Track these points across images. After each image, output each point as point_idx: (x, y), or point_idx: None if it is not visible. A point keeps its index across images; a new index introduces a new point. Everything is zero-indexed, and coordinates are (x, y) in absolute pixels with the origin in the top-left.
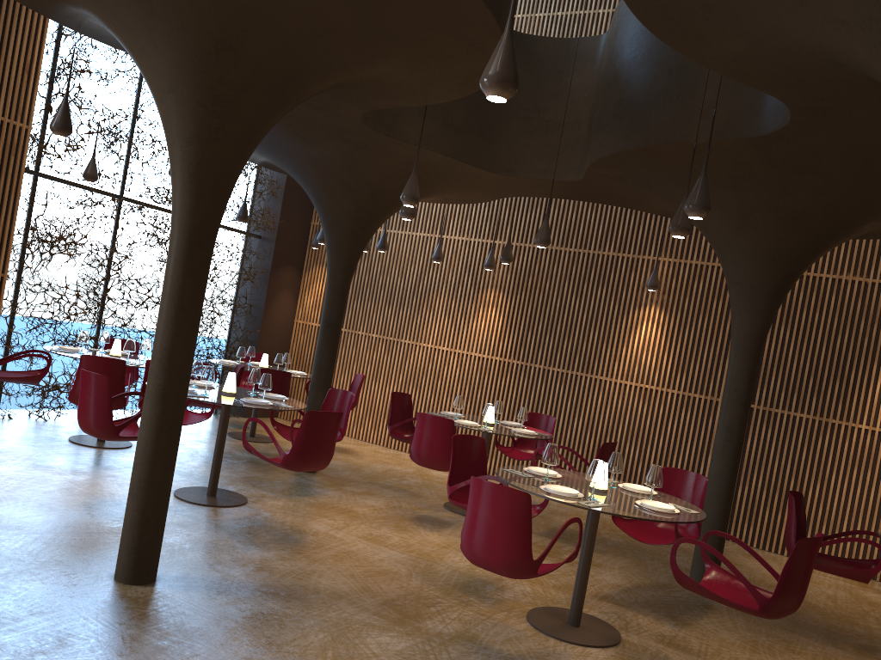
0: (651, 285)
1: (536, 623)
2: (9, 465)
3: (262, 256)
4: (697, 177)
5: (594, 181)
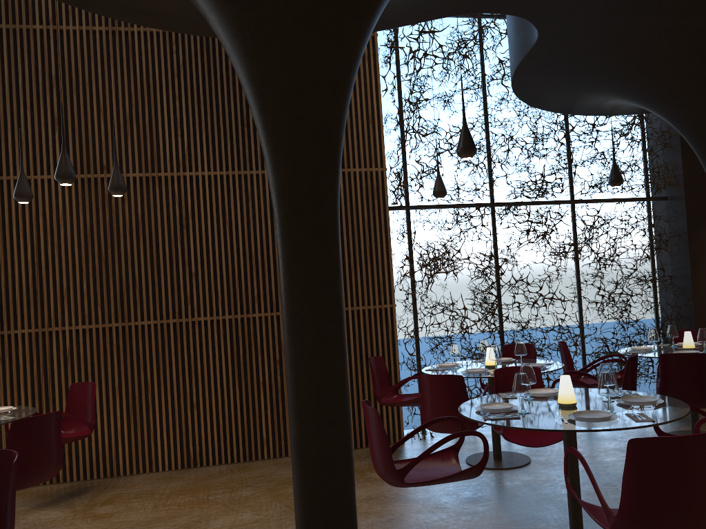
0: None
1: None
2: (377, 500)
3: (674, 218)
4: None
5: None
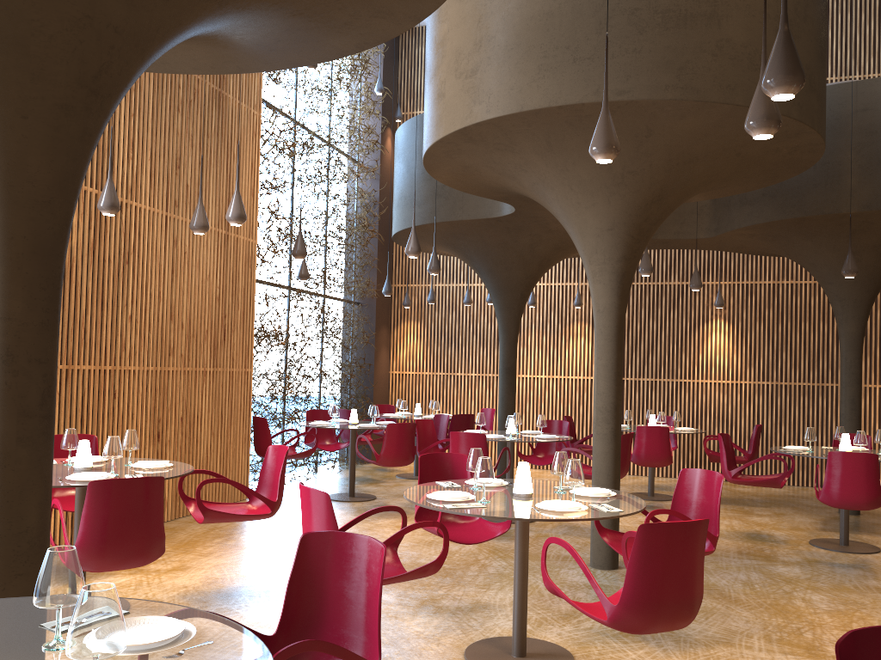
0: (720, 304)
1: (827, 547)
2: None
3: (364, 320)
4: (825, 232)
5: (722, 237)
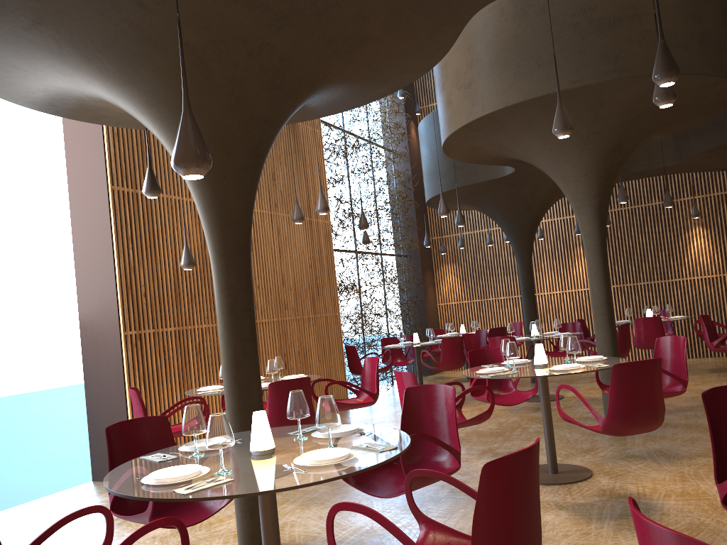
0: (696, 215)
1: None
2: None
3: (412, 268)
4: None
5: (685, 162)
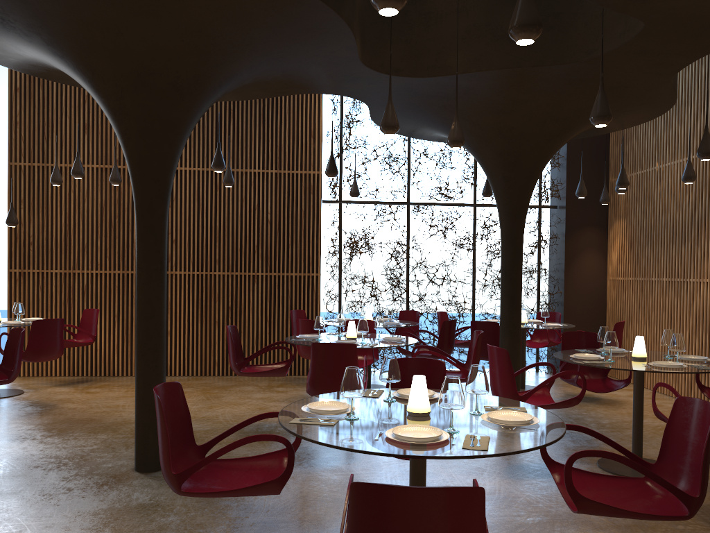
0: None
1: None
2: (264, 399)
3: (559, 223)
4: None
5: (655, 15)
